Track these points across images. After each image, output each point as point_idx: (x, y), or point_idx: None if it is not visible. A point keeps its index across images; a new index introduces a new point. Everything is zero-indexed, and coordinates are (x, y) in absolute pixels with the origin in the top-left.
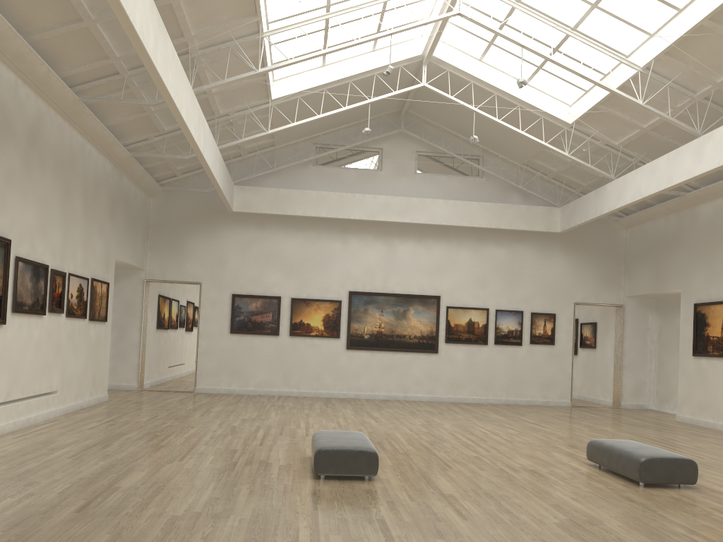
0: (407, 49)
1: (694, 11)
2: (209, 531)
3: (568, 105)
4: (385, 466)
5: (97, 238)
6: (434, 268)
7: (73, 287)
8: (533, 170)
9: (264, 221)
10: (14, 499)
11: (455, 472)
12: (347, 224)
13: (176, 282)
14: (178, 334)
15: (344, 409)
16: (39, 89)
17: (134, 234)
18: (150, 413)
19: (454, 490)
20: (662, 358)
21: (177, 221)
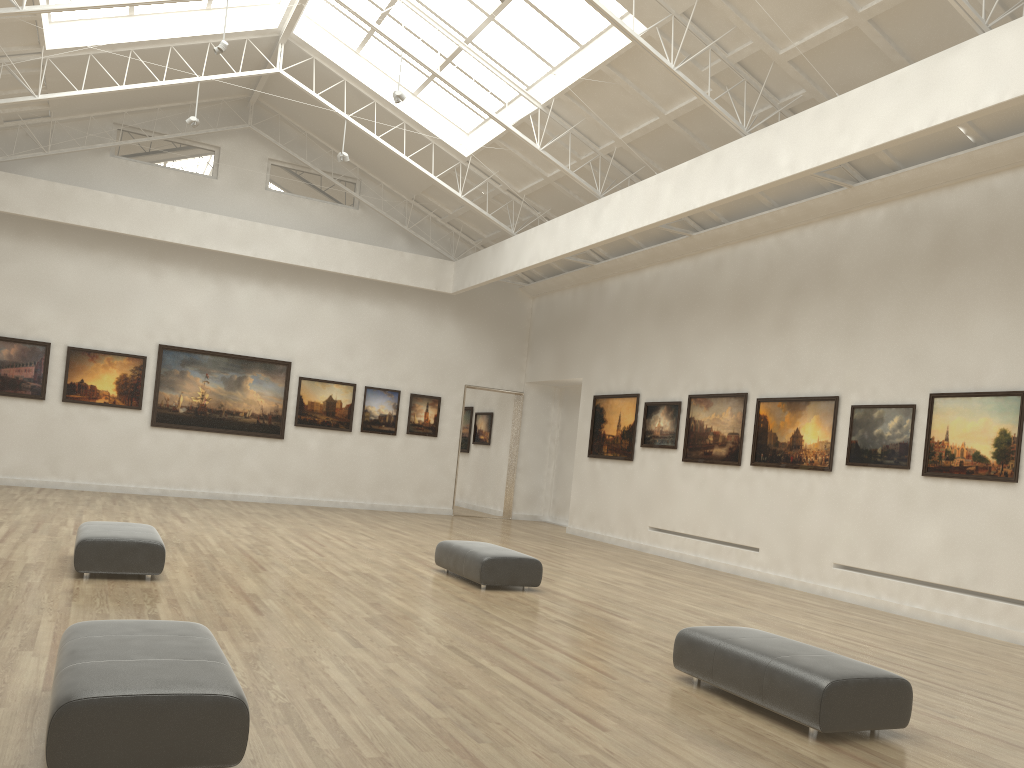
0: (258, 17)
1: (594, 52)
2: None
3: (465, 133)
4: (179, 567)
5: None
6: (285, 324)
7: None
8: (424, 208)
9: (28, 229)
10: None
11: (269, 574)
12: (161, 248)
13: None
14: None
15: (140, 507)
16: None
17: None
18: None
19: (259, 590)
20: (562, 460)
21: None
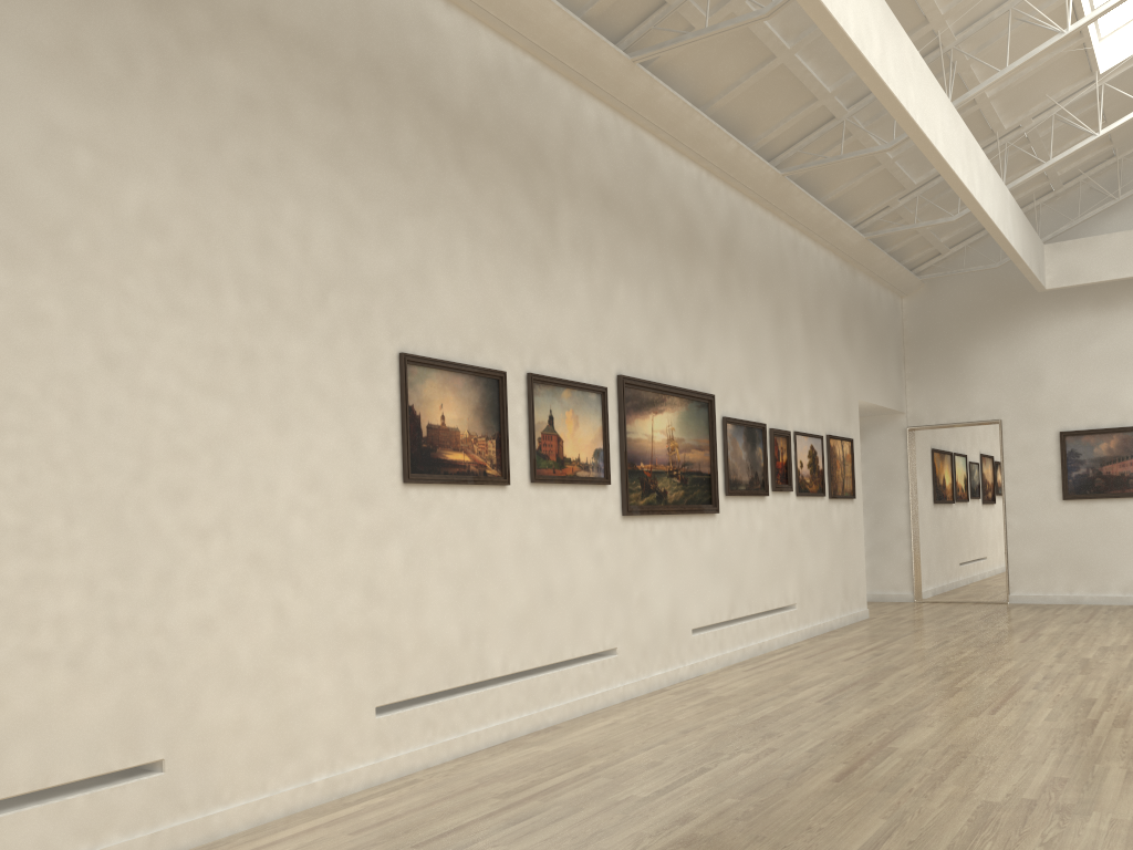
0: None
1: None
2: (1053, 835)
3: None
4: None
5: (827, 374)
6: None
7: (802, 451)
8: None
9: (1108, 296)
10: (749, 755)
11: None
12: None
13: (958, 425)
14: (971, 510)
15: None
16: (728, 177)
17: (883, 359)
18: (934, 637)
19: None
20: None
21: (949, 326)
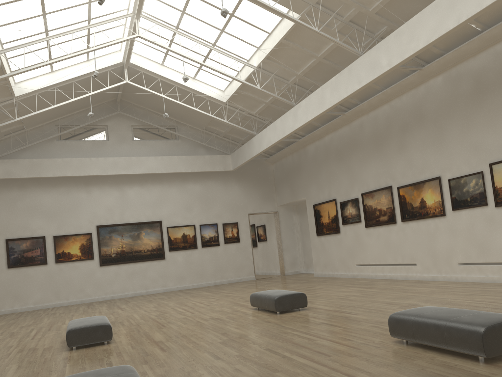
0: (112, 59)
1: (276, 34)
2: None
3: (222, 91)
4: (121, 334)
5: None
6: (155, 202)
7: None
8: (210, 132)
9: (24, 184)
10: None
11: (167, 328)
12: (88, 179)
13: None
14: None
15: (101, 307)
16: None
17: None
18: None
19: (163, 338)
20: (304, 240)
21: None
